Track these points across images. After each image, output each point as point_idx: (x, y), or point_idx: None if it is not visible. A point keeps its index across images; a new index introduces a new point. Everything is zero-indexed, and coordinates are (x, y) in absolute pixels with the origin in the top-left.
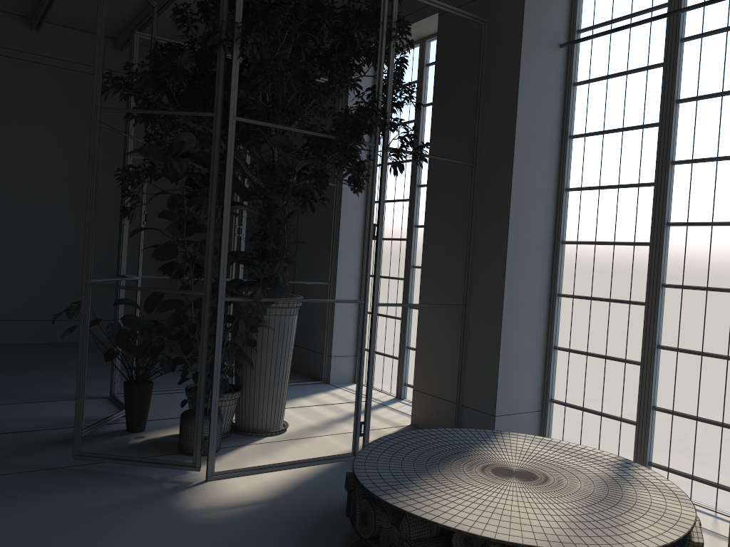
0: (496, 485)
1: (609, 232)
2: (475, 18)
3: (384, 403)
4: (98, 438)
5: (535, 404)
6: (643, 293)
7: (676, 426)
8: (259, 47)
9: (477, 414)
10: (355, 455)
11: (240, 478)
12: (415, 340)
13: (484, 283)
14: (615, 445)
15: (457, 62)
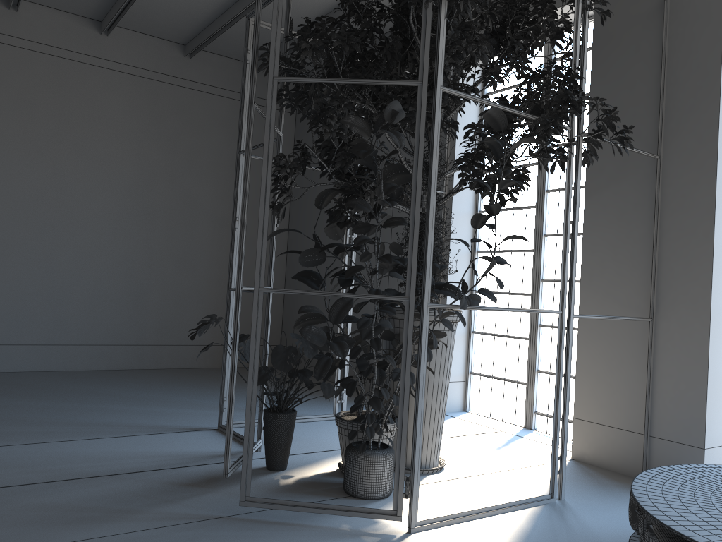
0: None
1: None
2: None
3: (518, 434)
4: (240, 478)
5: None
6: None
7: None
8: (472, 3)
9: (676, 447)
10: (553, 497)
11: (445, 528)
12: (548, 362)
13: (679, 292)
14: None
15: (625, 45)
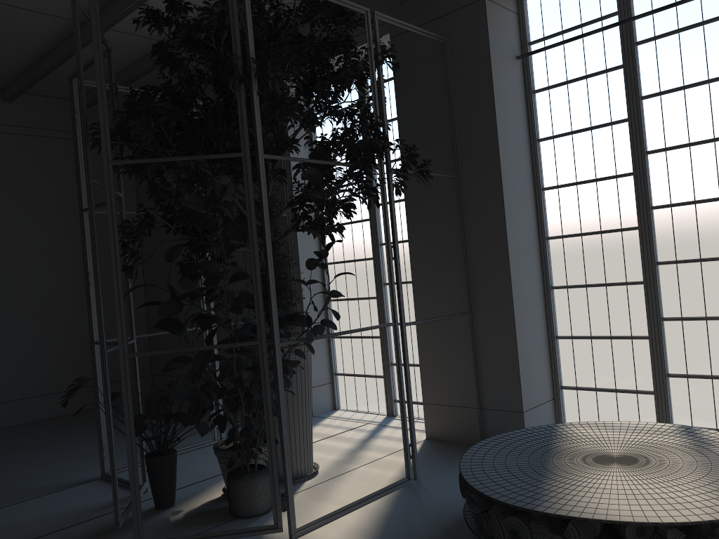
0: (615, 473)
1: (594, 222)
2: (439, 38)
3: (382, 423)
4: (132, 524)
5: (548, 393)
6: (638, 273)
7: (692, 388)
8: (279, 81)
9: (503, 414)
10: (409, 479)
11: (321, 528)
12: None
13: (488, 288)
14: (635, 416)
15: (420, 81)
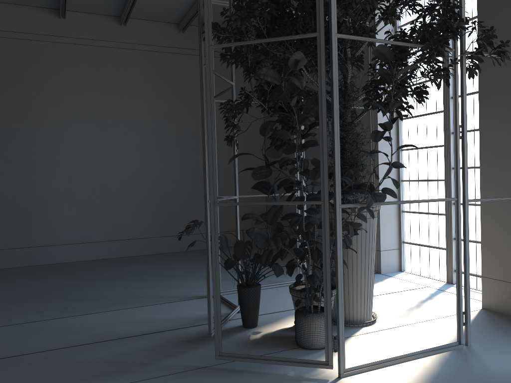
0: None
1: None
2: None
3: (441, 288)
4: (223, 335)
5: None
6: None
7: None
8: None
9: None
10: (460, 344)
11: (368, 373)
12: (462, 232)
13: None
14: None
15: None
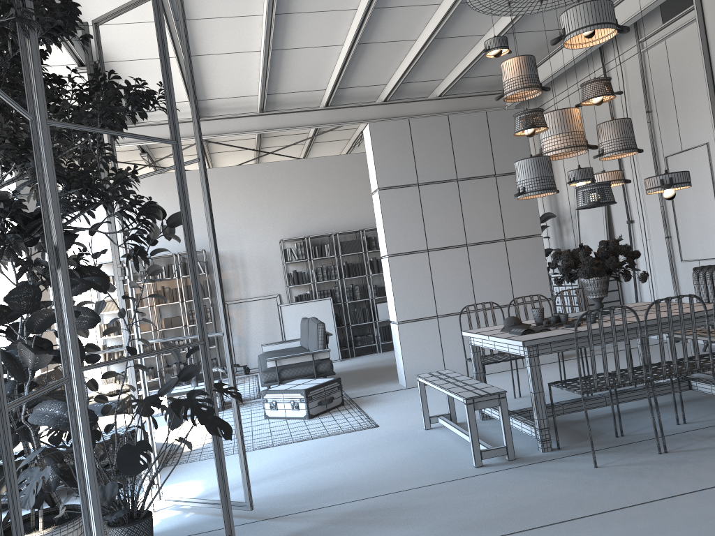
0: None
1: None
2: None
3: None
4: None
5: None
6: None
7: None
8: None
9: None
10: None
11: None
12: None
13: None
14: None
15: None
